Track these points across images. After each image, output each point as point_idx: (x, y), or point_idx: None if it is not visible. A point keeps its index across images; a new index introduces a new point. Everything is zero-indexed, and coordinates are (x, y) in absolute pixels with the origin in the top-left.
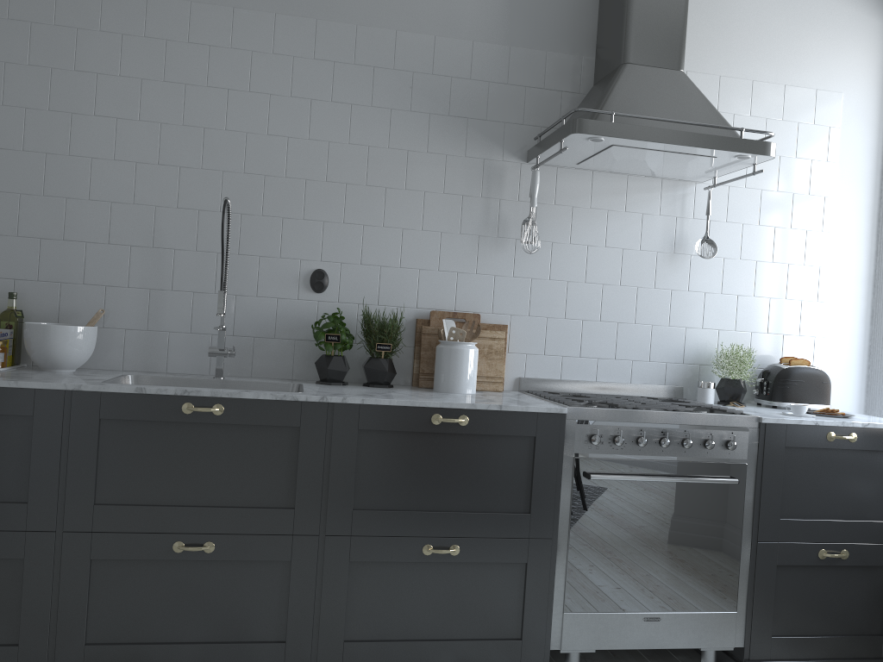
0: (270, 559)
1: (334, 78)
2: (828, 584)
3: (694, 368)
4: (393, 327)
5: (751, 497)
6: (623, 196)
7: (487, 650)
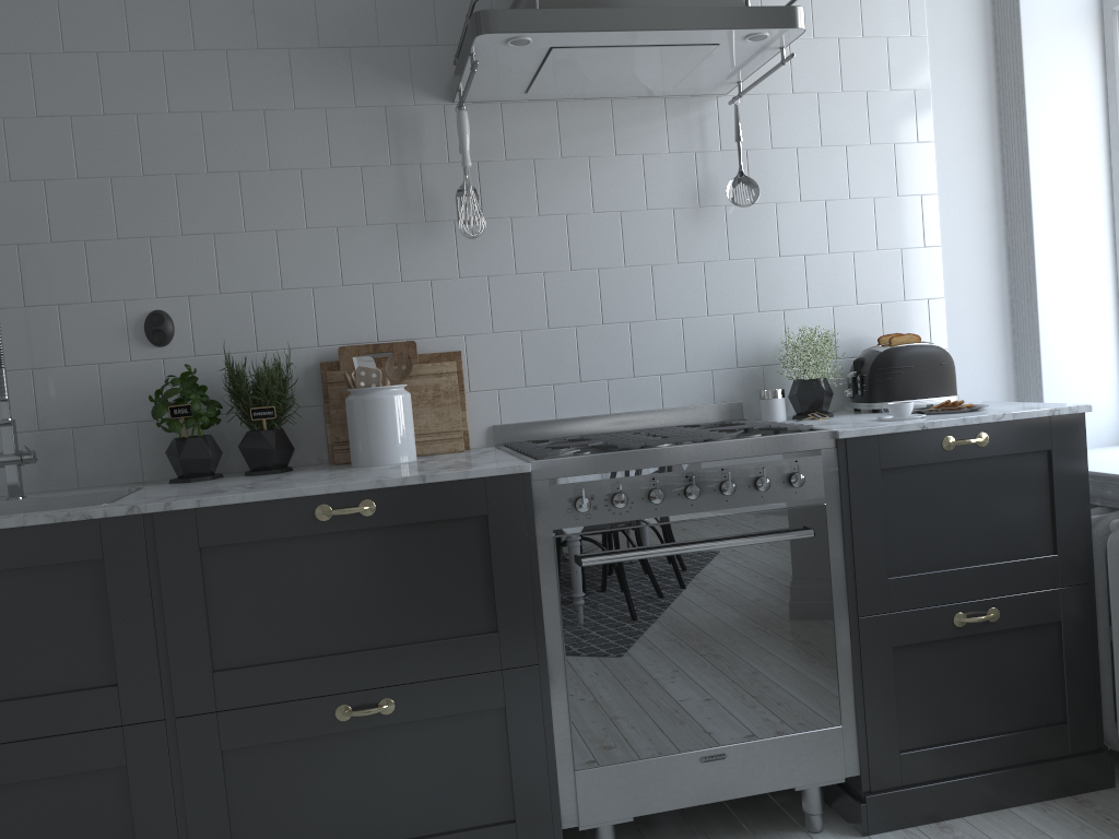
0: (92, 769)
1: (127, 14)
2: (975, 663)
3: (755, 372)
4: (274, 381)
5: (840, 553)
6: (609, 133)
7: None
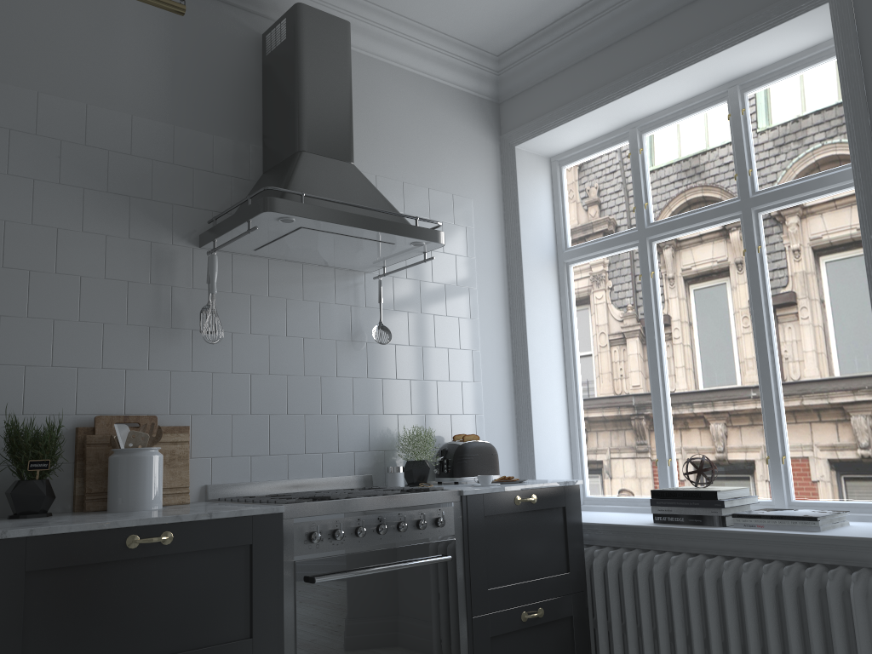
0: None
1: None
2: (531, 646)
3: (380, 454)
4: (51, 439)
5: (462, 572)
6: (300, 285)
7: None
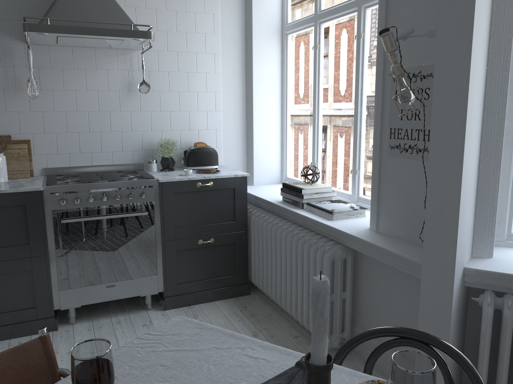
0: None
1: None
2: (205, 255)
3: (149, 152)
4: None
5: (159, 220)
6: (93, 60)
7: (16, 316)
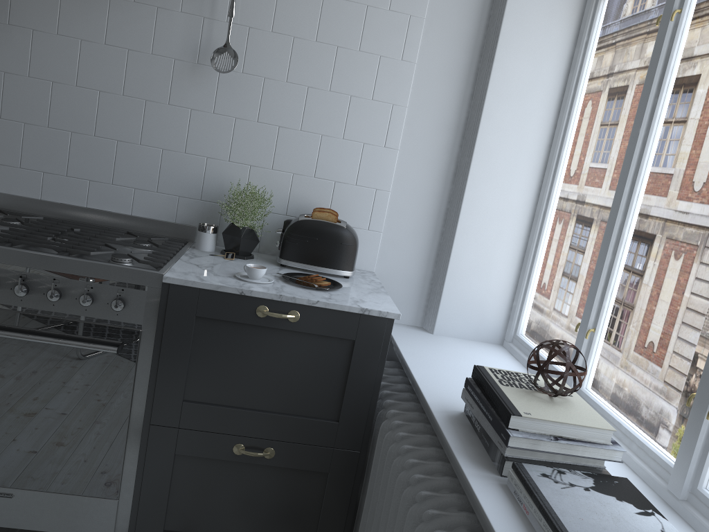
0: None
1: None
2: (246, 484)
3: (215, 207)
4: None
5: (146, 372)
6: None
7: None
